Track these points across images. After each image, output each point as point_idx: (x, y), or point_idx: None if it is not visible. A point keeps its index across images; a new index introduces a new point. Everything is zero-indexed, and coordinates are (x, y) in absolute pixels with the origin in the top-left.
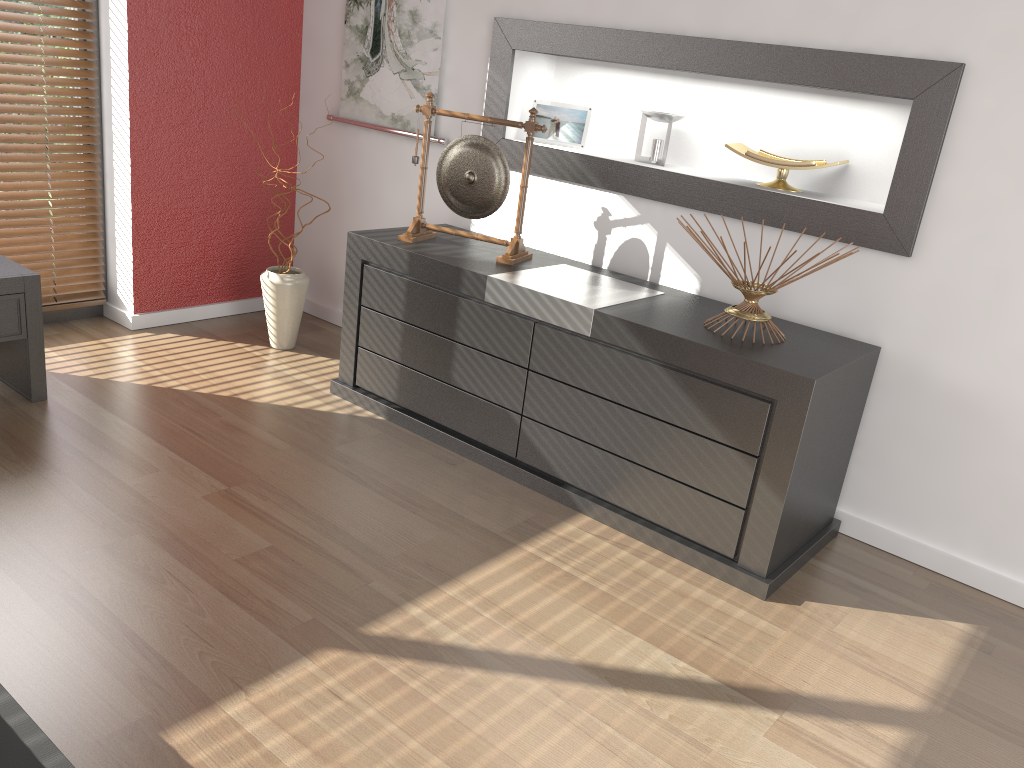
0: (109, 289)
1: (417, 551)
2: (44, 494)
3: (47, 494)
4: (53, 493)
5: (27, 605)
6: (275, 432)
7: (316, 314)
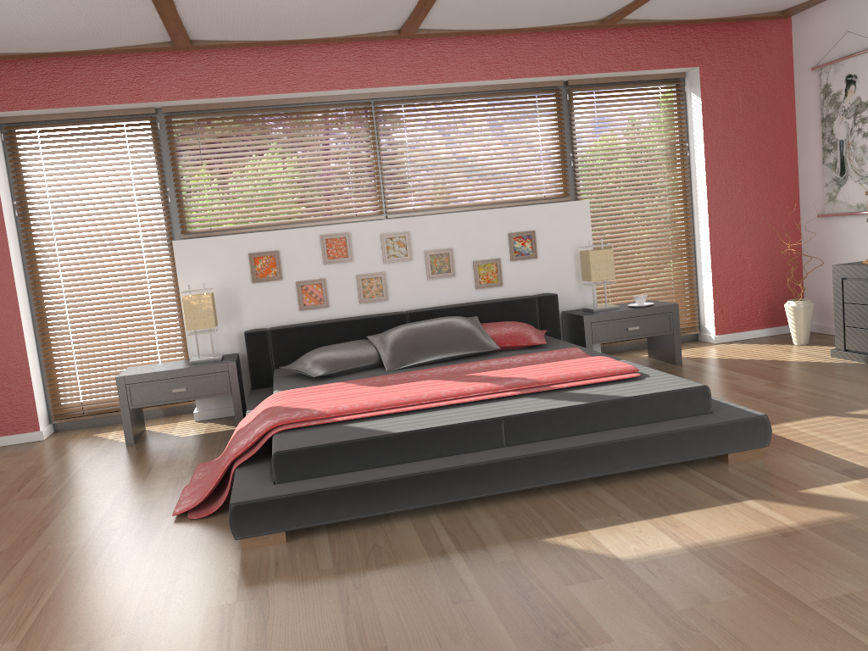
0: (700, 325)
1: None
2: None
3: None
4: None
5: None
6: (798, 368)
7: (821, 331)
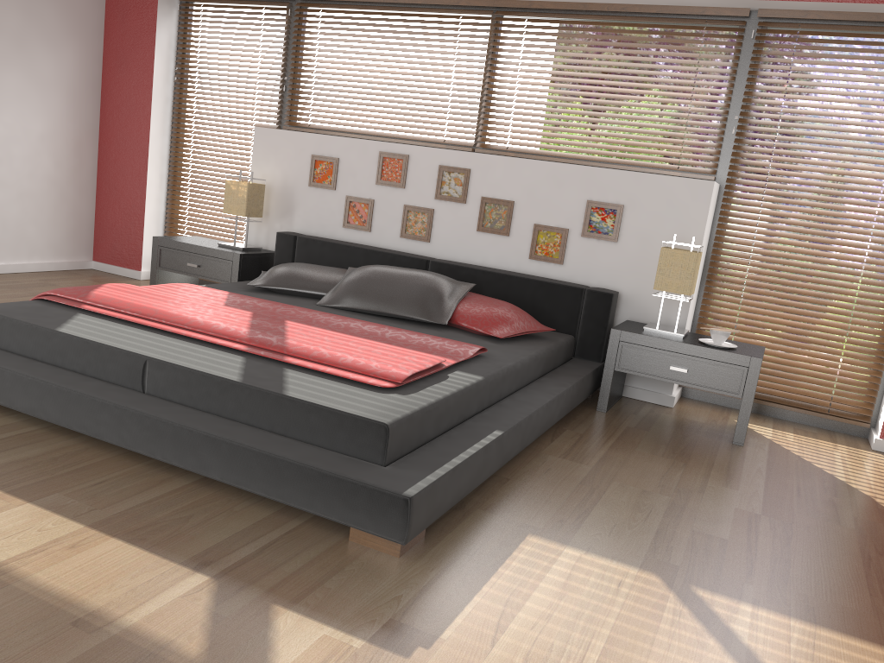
0: (877, 418)
1: (820, 601)
2: (659, 465)
3: (661, 466)
4: (664, 467)
5: (573, 482)
6: (859, 519)
7: None
